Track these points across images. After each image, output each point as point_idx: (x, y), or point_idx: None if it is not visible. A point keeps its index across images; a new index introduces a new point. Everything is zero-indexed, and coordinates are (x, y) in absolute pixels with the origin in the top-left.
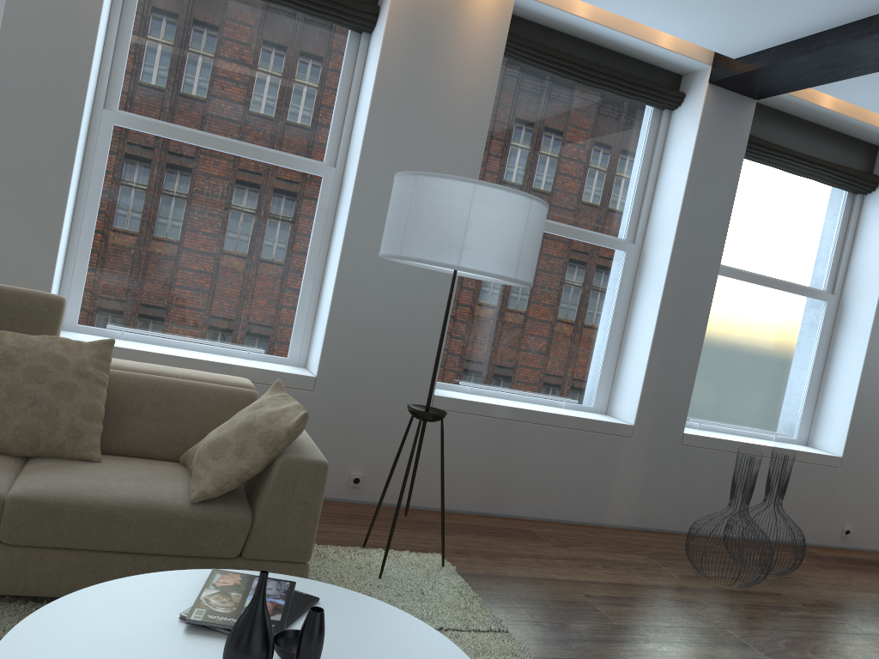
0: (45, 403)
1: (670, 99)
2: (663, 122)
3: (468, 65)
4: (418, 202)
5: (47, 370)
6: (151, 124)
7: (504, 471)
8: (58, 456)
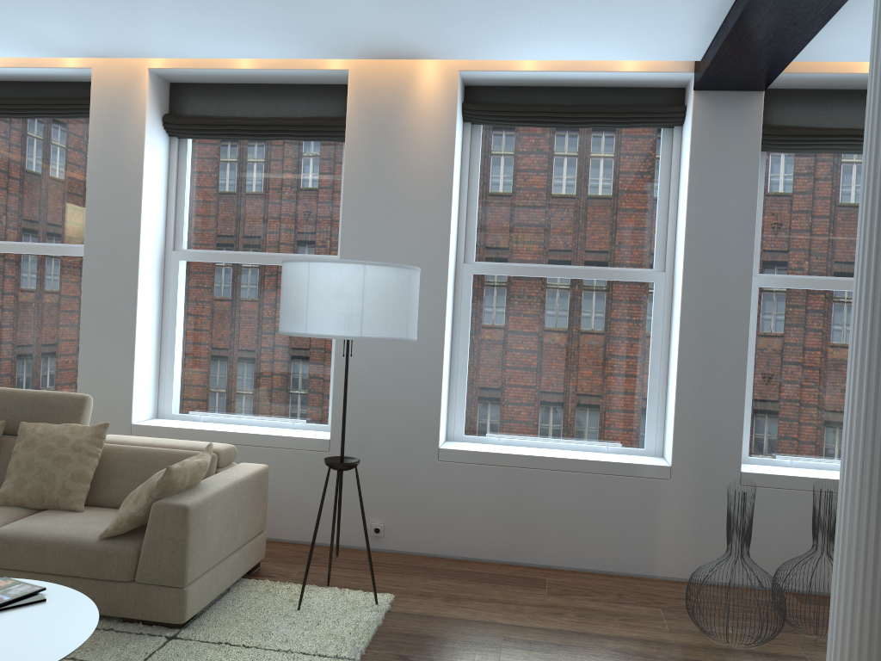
0: (47, 471)
1: (671, 116)
2: (675, 140)
3: (423, 146)
4: (282, 284)
5: (53, 447)
6: (204, 255)
7: (523, 519)
8: (57, 508)
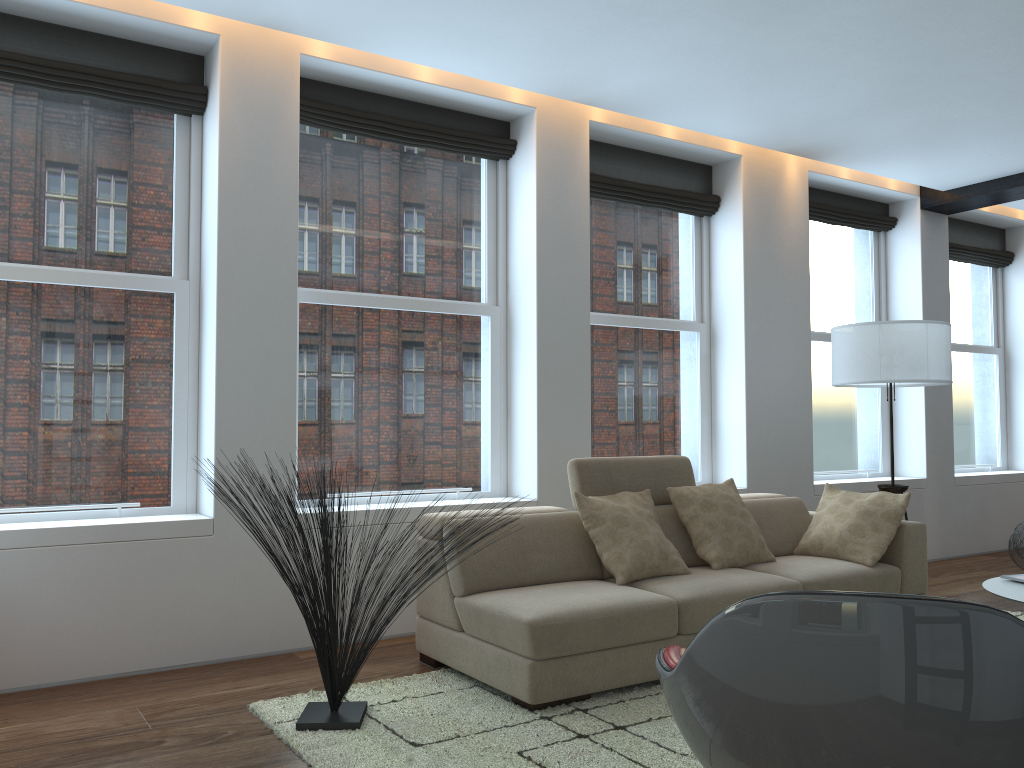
0: (744, 527)
1: (888, 224)
2: (882, 241)
3: (791, 230)
4: (887, 341)
5: (731, 505)
6: (595, 317)
7: None
8: (756, 562)
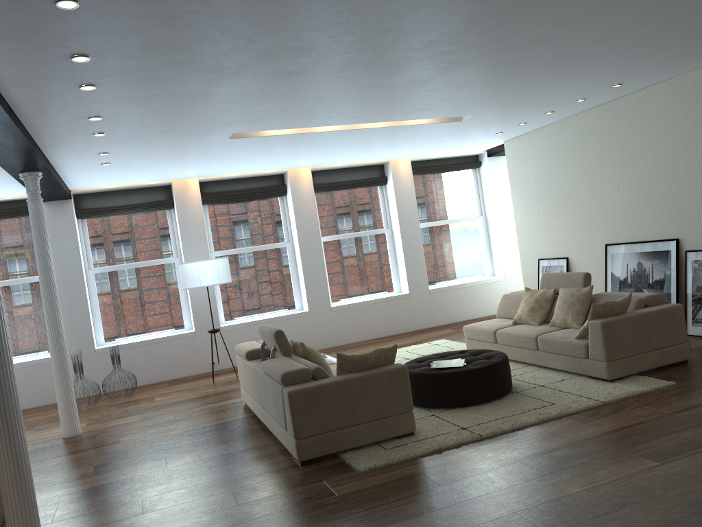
0: None
1: None
2: None
3: None
4: None
5: None
6: None
7: None
8: None
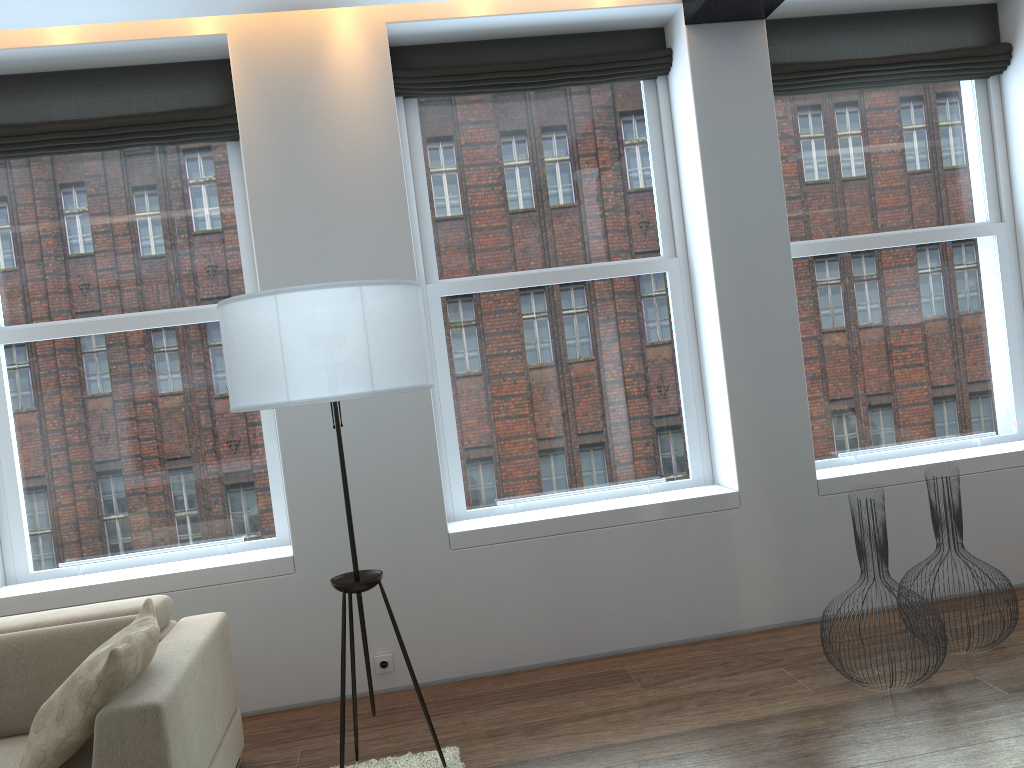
0: None
1: (655, 63)
2: (661, 93)
3: (354, 130)
4: (230, 337)
5: None
6: (39, 330)
7: (575, 600)
8: None
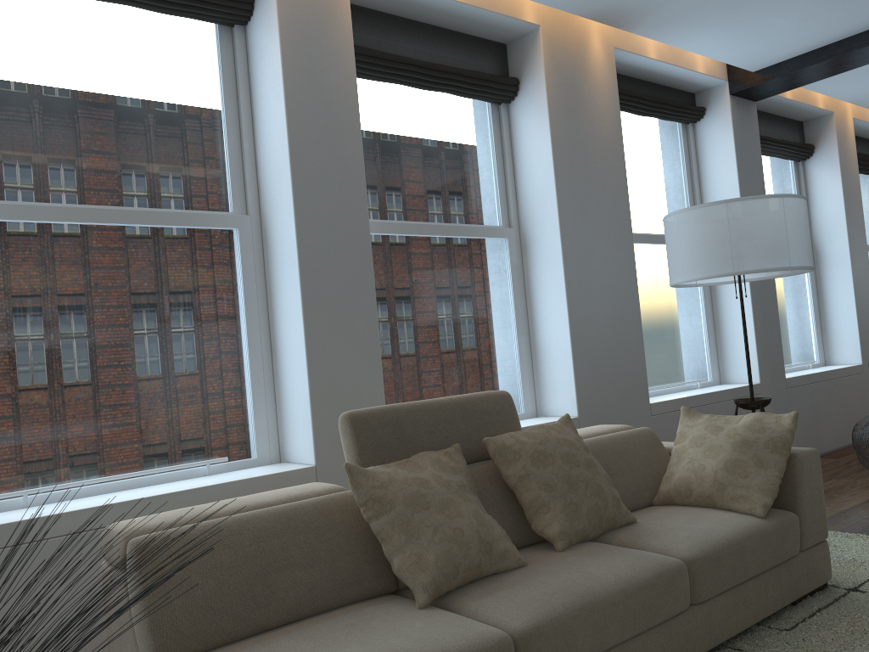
0: (592, 482)
1: (697, 114)
2: (691, 133)
3: (602, 114)
4: (738, 224)
5: (572, 453)
6: (380, 225)
7: None
8: (612, 528)
